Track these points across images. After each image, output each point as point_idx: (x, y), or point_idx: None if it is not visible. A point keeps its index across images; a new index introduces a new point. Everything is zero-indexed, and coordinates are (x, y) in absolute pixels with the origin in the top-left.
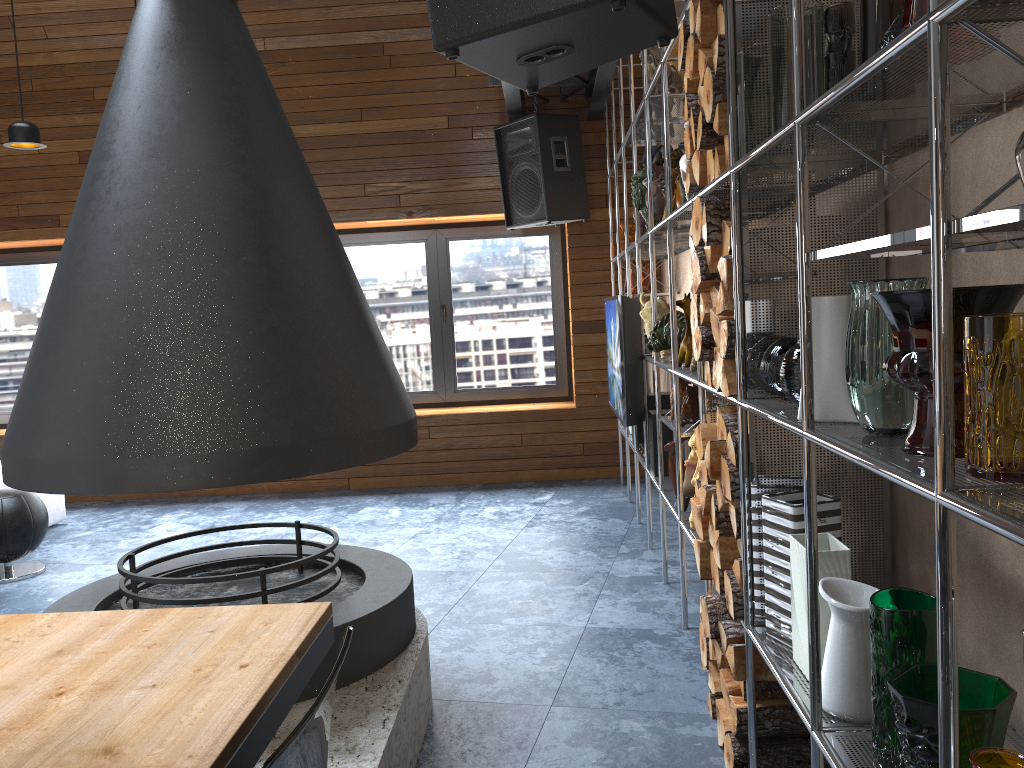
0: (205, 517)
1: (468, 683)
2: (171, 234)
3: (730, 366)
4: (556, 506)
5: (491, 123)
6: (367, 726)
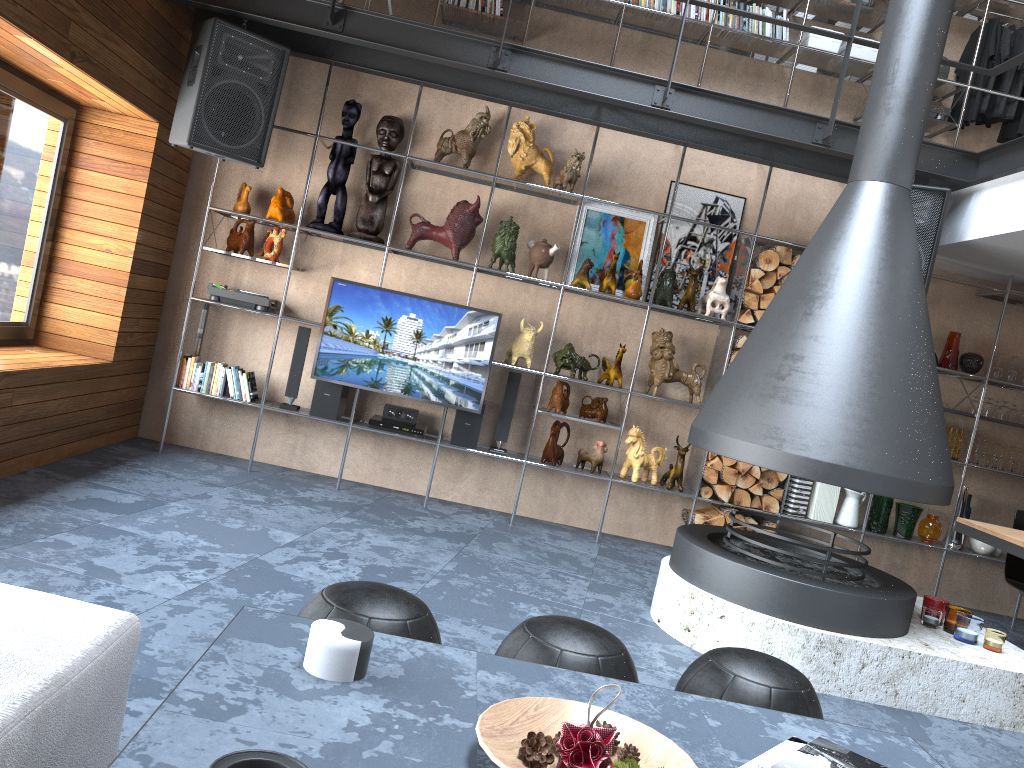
0: None
1: None
2: None
3: None
4: (234, 484)
5: None
6: None
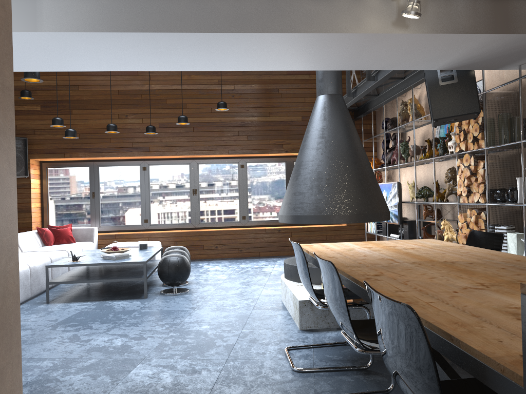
0: (217, 264)
1: None
2: (346, 158)
3: (483, 195)
4: None
5: None
6: None
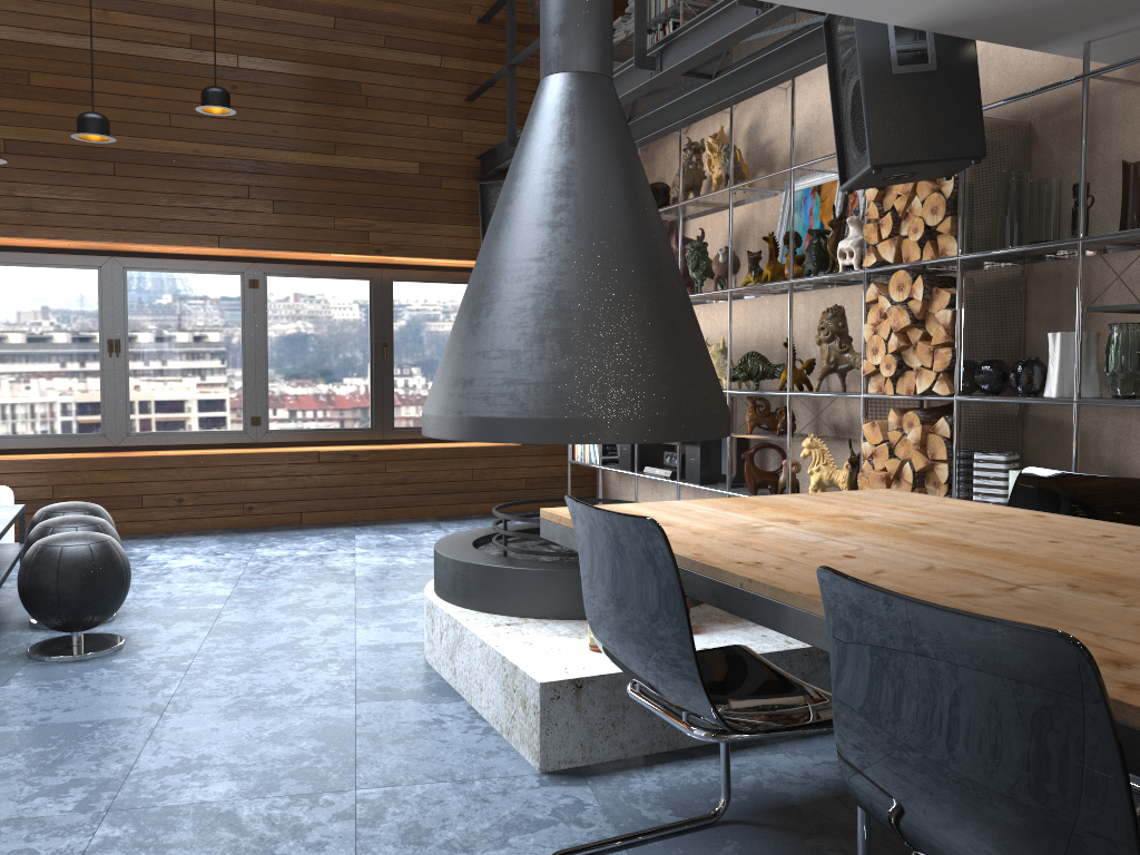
0: (188, 548)
1: None
2: (635, 259)
3: (945, 376)
4: None
5: (459, 175)
6: None
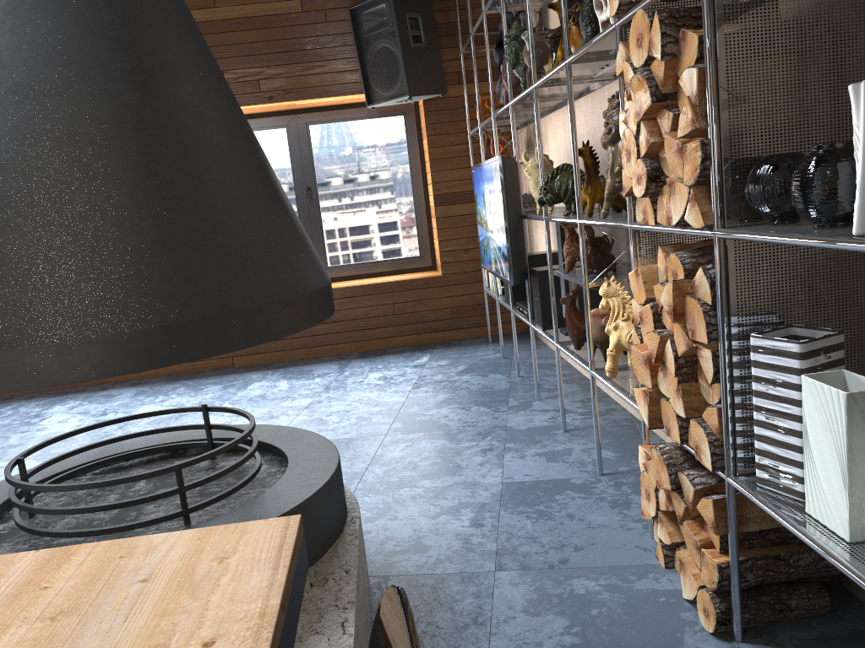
0: (95, 405)
1: (401, 554)
2: (25, 70)
3: (700, 194)
4: (436, 367)
5: (343, 5)
6: (325, 633)
